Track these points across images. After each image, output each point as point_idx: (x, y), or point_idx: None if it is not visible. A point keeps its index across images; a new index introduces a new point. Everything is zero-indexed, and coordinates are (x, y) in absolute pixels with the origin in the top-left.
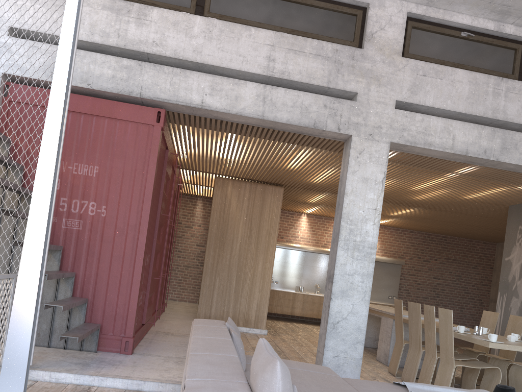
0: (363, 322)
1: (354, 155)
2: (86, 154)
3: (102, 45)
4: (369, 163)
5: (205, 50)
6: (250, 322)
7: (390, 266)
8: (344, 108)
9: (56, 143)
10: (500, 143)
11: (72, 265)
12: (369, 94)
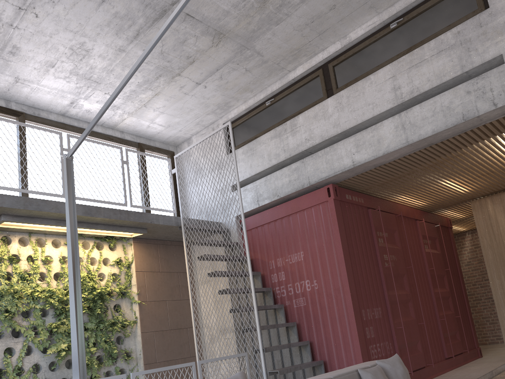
0: None
1: None
2: (293, 246)
3: (278, 163)
4: None
5: (341, 120)
6: None
7: None
8: (492, 79)
9: (73, 284)
10: None
11: (308, 335)
12: None
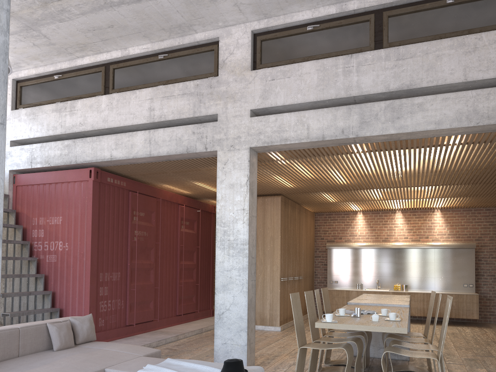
0: (244, 312)
1: (220, 167)
2: (55, 210)
3: (54, 135)
4: (234, 170)
5: (109, 118)
6: (266, 321)
7: (460, 251)
8: (208, 130)
9: None
10: (358, 119)
11: (54, 286)
12: (227, 111)
